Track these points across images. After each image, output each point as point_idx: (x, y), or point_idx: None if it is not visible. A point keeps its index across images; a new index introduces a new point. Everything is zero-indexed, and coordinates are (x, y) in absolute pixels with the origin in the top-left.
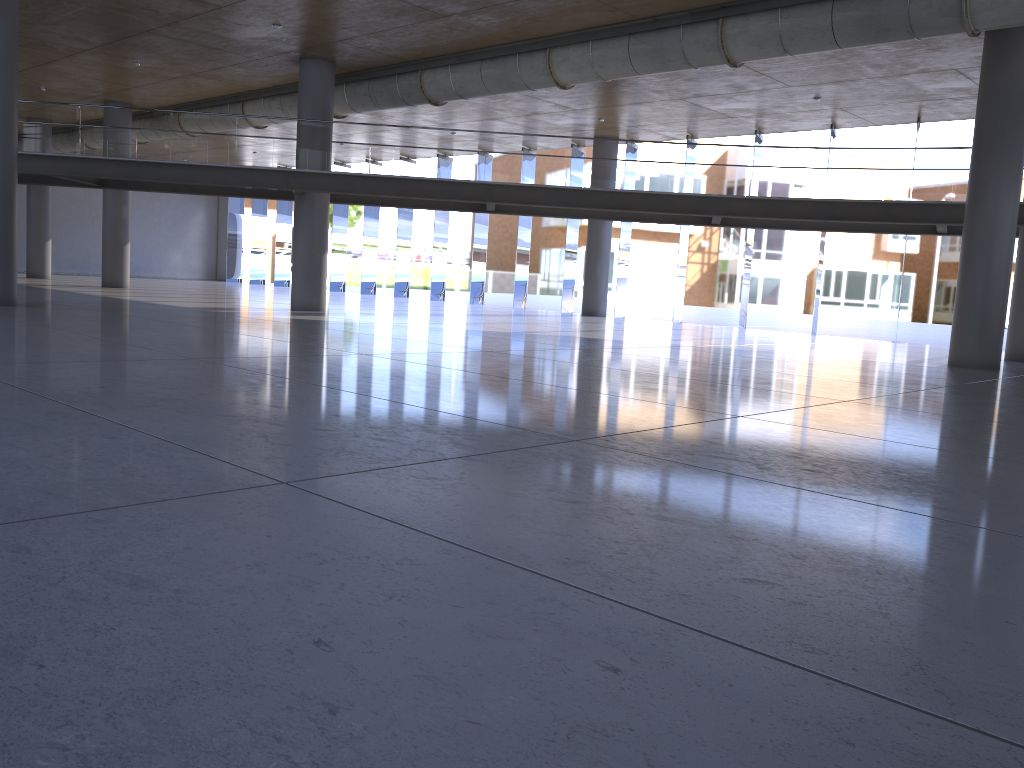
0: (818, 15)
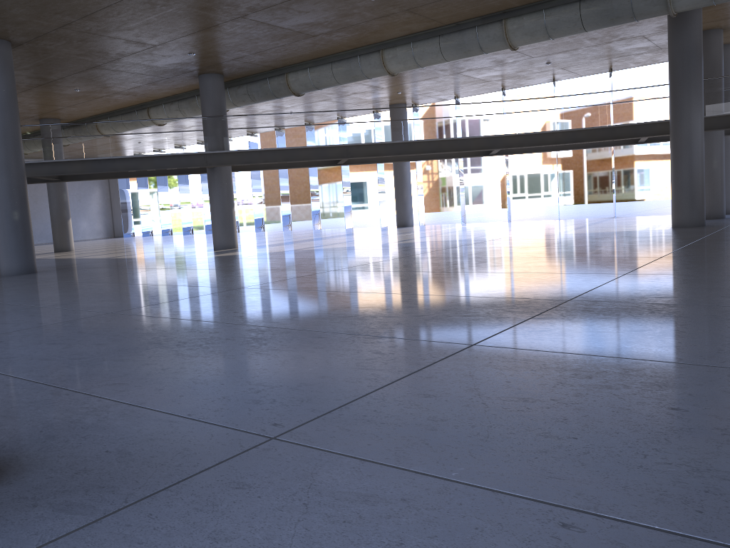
0: (571, 12)
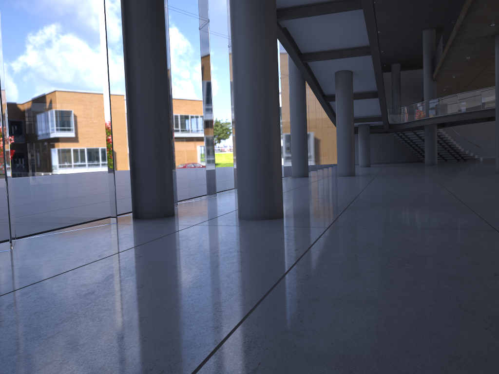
0: None
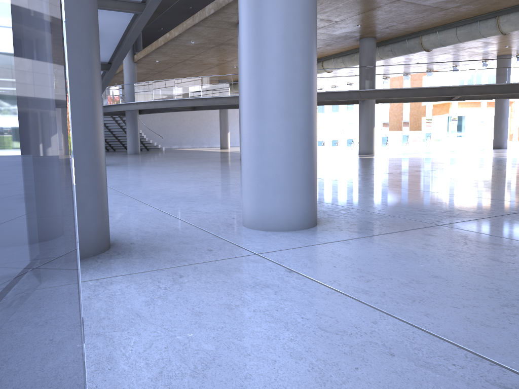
0: None
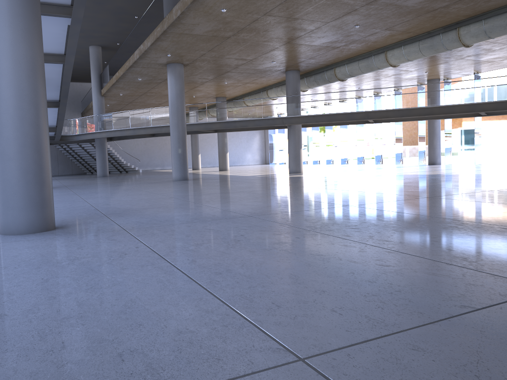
0: (501, 20)
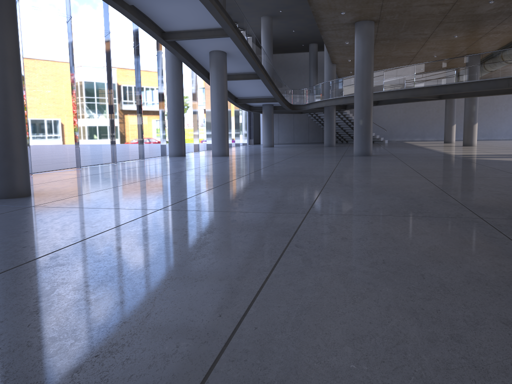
0: None
